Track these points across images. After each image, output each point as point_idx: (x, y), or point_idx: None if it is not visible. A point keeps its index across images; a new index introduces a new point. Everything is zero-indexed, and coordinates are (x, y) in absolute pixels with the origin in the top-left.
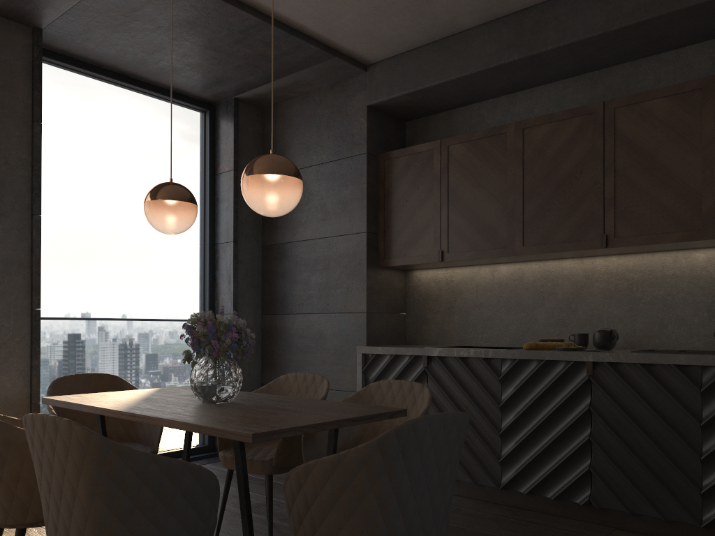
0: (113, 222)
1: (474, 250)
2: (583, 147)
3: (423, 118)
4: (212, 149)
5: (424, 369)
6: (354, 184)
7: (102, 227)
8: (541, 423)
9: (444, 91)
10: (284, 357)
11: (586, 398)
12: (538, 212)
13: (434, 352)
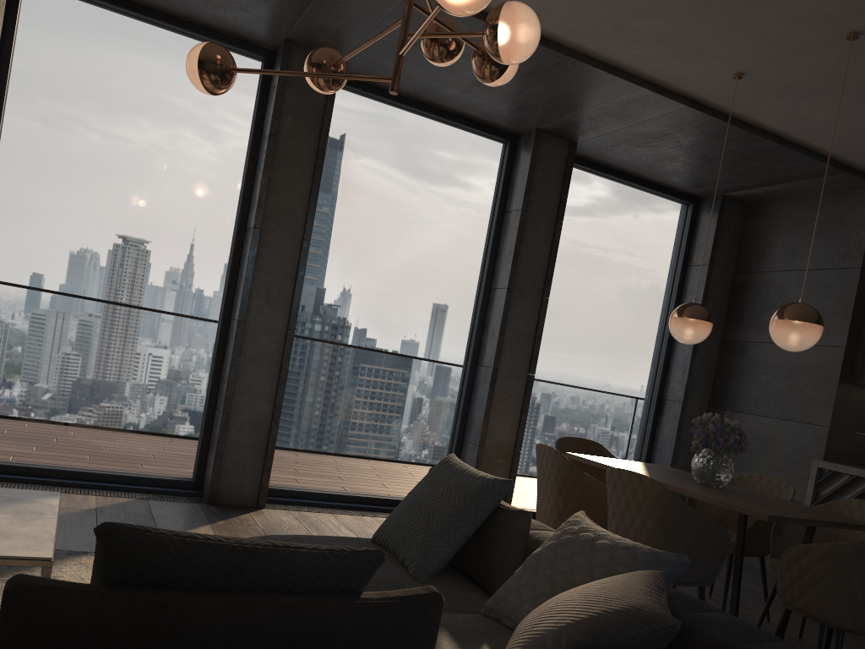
0: (593, 305)
1: None
2: None
3: None
4: (689, 241)
5: None
6: (839, 297)
7: (583, 308)
8: None
9: None
10: None
11: None
12: None
13: None
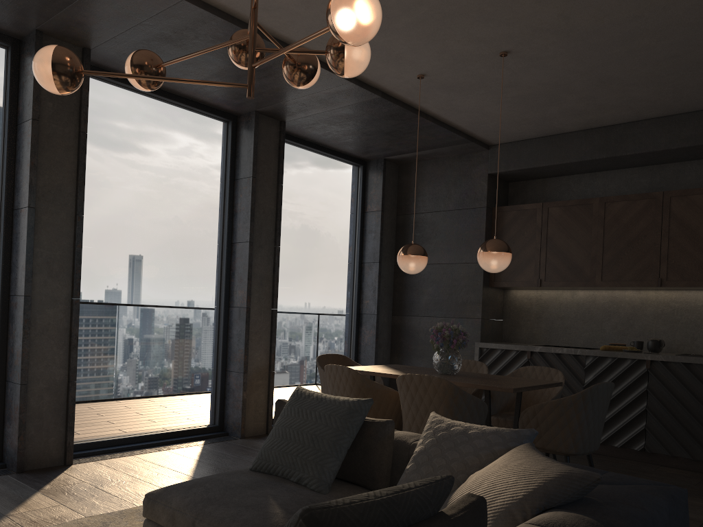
0: (306, 248)
1: (565, 280)
2: (647, 219)
3: (523, 181)
4: (363, 193)
5: (528, 360)
6: (475, 228)
7: (300, 251)
8: (613, 398)
9: (546, 169)
10: (410, 347)
11: (644, 383)
12: (613, 259)
13: (536, 349)
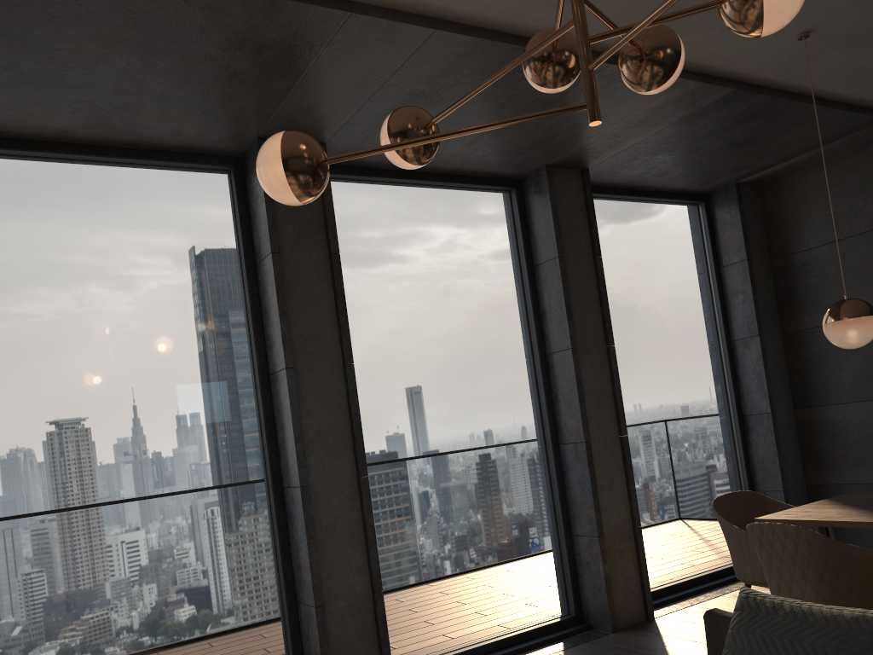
0: (647, 338)
1: None
2: None
3: None
4: (712, 241)
5: None
6: None
7: (639, 344)
8: None
9: None
10: (836, 453)
11: None
12: None
13: None
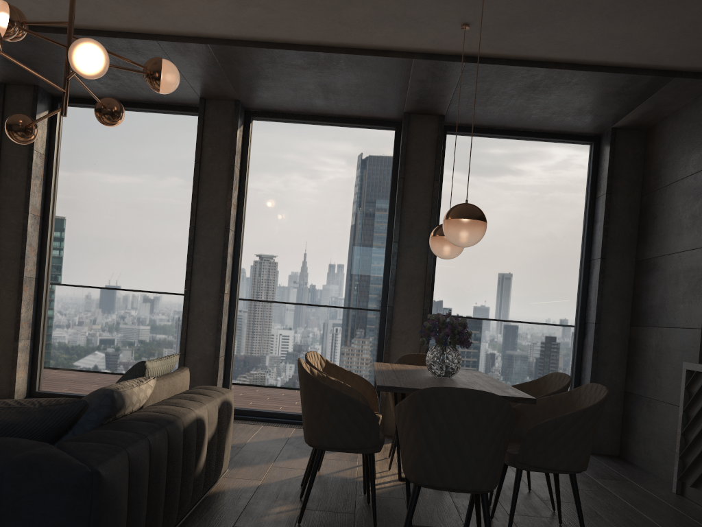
0: (497, 246)
1: None
2: None
3: None
4: (594, 175)
5: None
6: None
7: (487, 250)
8: None
9: None
10: (640, 368)
11: None
12: None
13: None
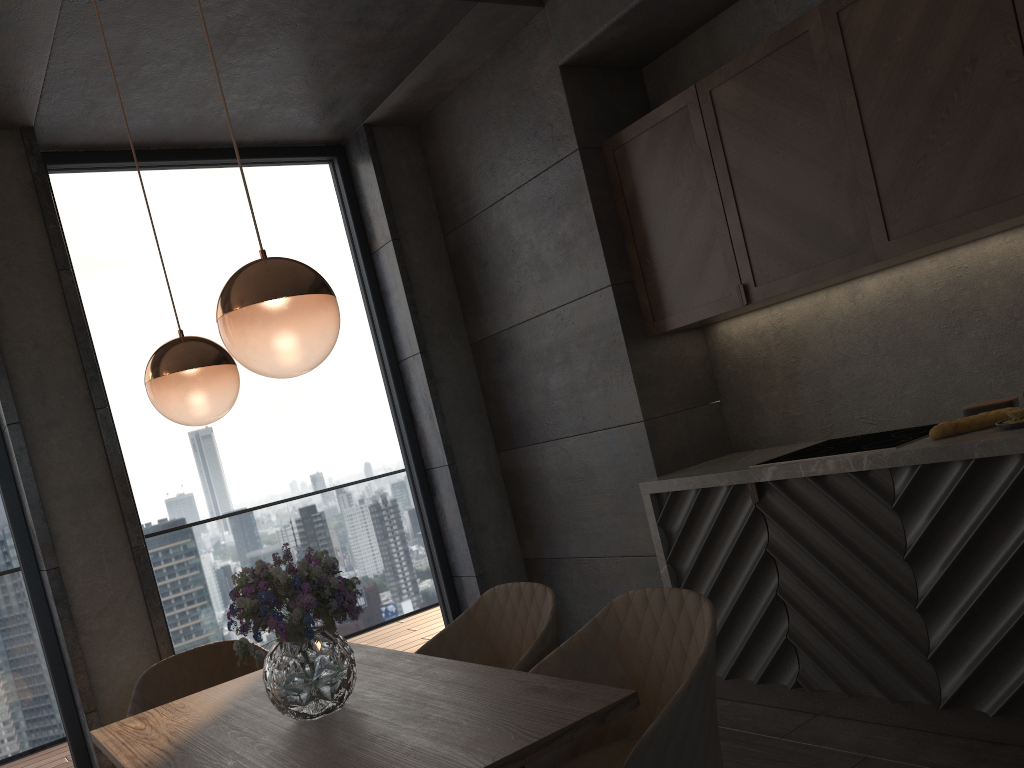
0: None
1: (800, 269)
2: (966, 8)
3: (668, 52)
4: (357, 215)
5: (756, 507)
6: (573, 208)
7: None
8: (994, 581)
9: None
10: (543, 514)
11: None
12: (904, 167)
13: (765, 475)
